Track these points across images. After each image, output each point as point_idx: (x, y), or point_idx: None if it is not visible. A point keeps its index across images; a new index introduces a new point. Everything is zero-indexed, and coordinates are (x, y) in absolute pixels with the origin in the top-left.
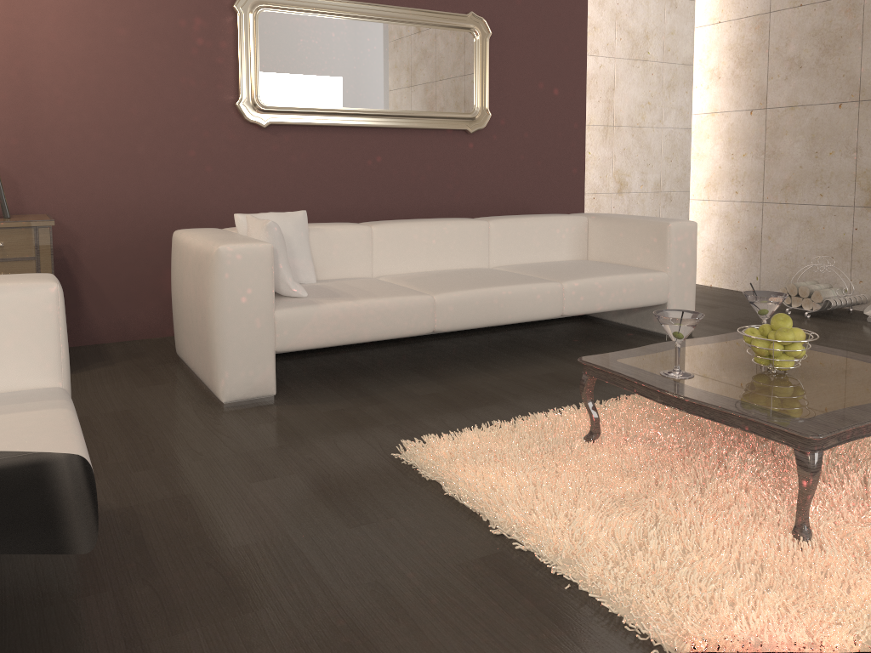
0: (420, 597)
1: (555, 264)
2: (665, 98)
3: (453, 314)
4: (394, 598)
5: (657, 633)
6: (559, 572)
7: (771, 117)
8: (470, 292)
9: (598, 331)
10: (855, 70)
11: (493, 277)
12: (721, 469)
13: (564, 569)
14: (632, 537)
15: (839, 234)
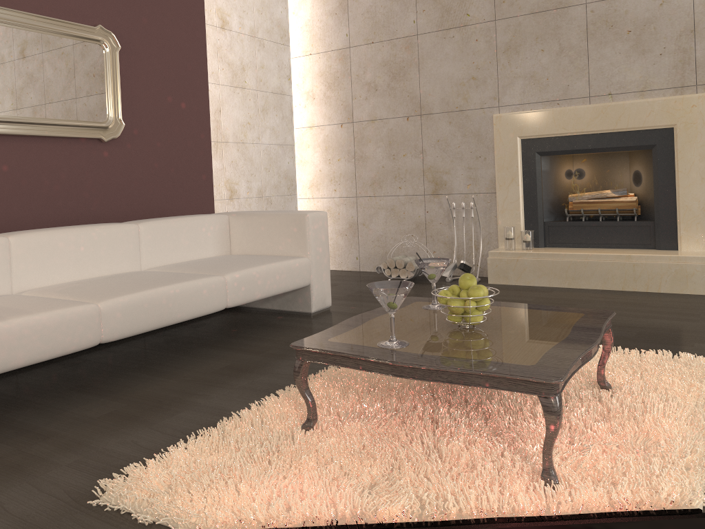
0: None
1: (207, 260)
2: (261, 119)
3: (122, 320)
4: None
5: None
6: None
7: (357, 129)
8: (138, 294)
9: (250, 318)
10: (416, 92)
11: (154, 278)
12: (440, 429)
13: None
14: None
15: (415, 217)
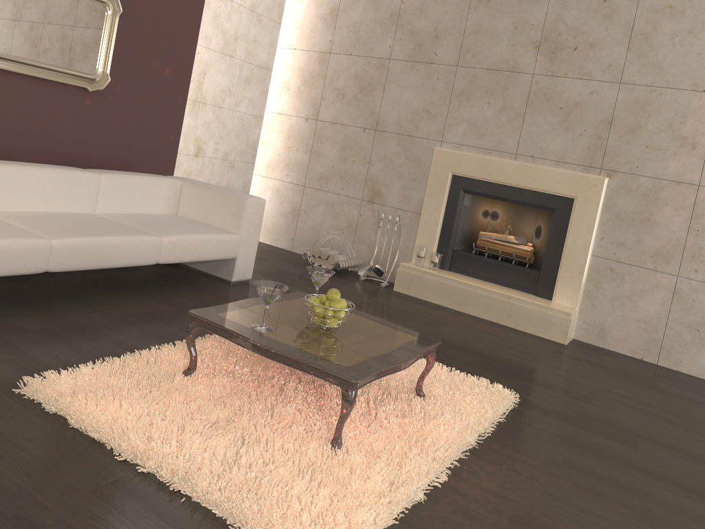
0: (62, 523)
1: (153, 218)
2: (242, 89)
3: (68, 257)
4: (38, 527)
5: (253, 528)
6: (176, 488)
7: (319, 127)
8: (86, 239)
9: (179, 274)
10: (376, 109)
11: (103, 226)
12: (282, 396)
13: (179, 485)
14: (228, 455)
15: (350, 217)
